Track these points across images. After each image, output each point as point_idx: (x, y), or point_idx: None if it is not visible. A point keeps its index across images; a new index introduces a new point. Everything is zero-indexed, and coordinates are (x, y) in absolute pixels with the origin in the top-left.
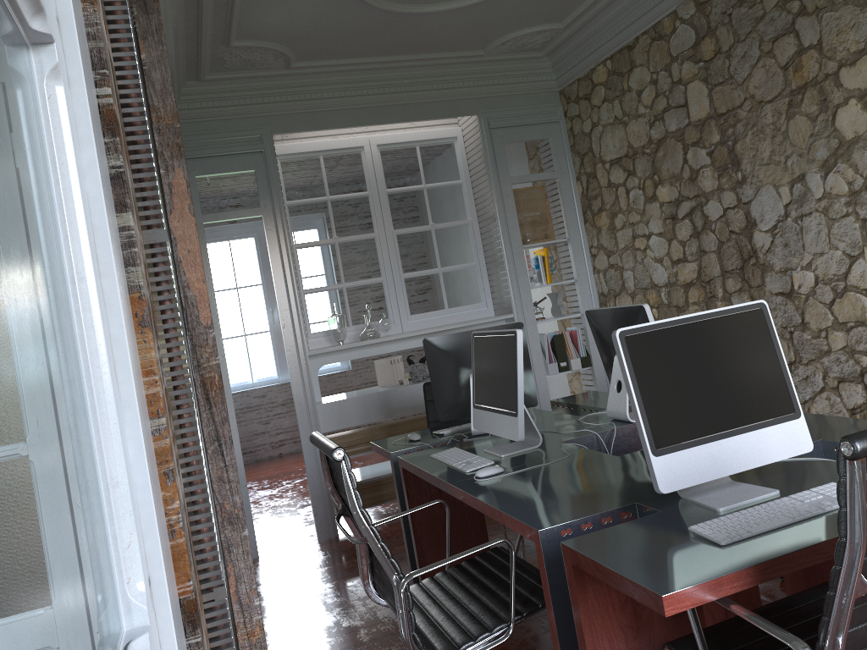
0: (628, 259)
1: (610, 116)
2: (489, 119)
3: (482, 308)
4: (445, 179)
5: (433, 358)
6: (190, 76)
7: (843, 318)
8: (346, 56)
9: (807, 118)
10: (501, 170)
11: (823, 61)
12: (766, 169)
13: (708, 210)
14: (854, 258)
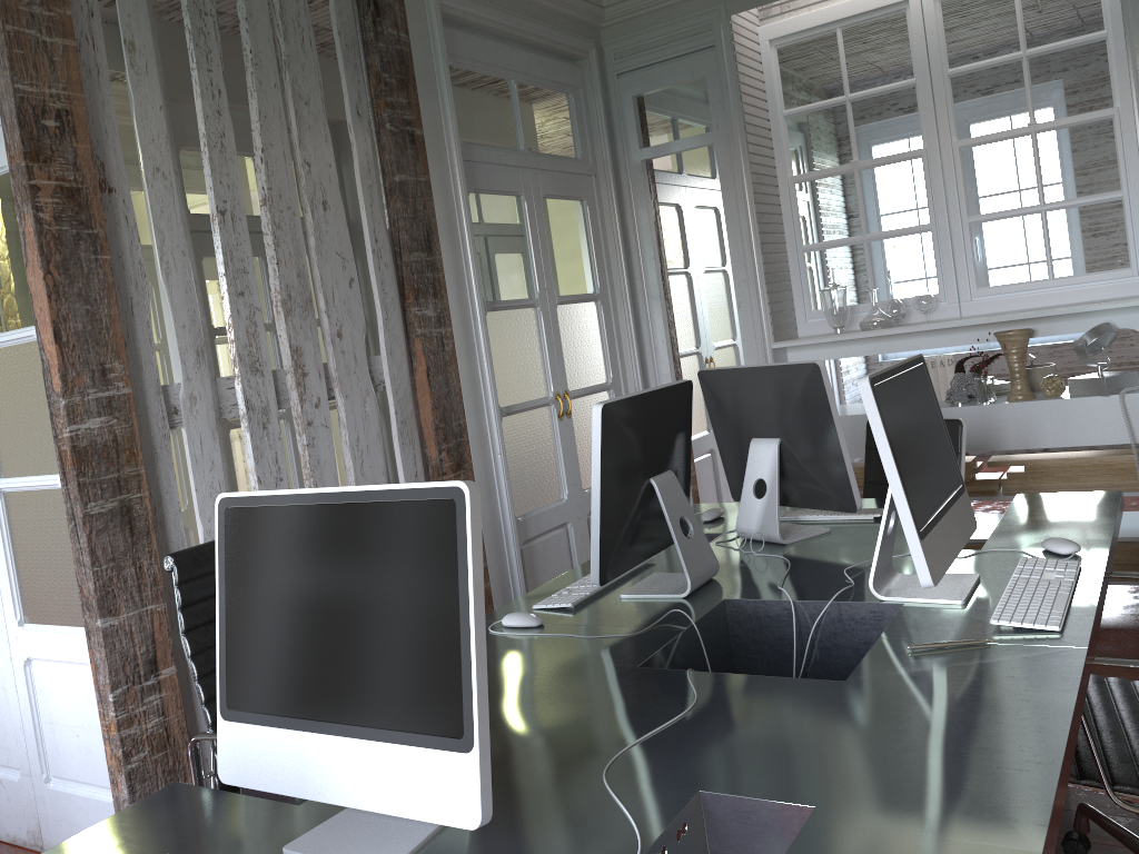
0: None
1: None
2: None
3: (1129, 278)
4: (1070, 34)
5: (711, 403)
6: None
7: None
8: None
9: None
10: None
11: None
12: None
13: None
14: None
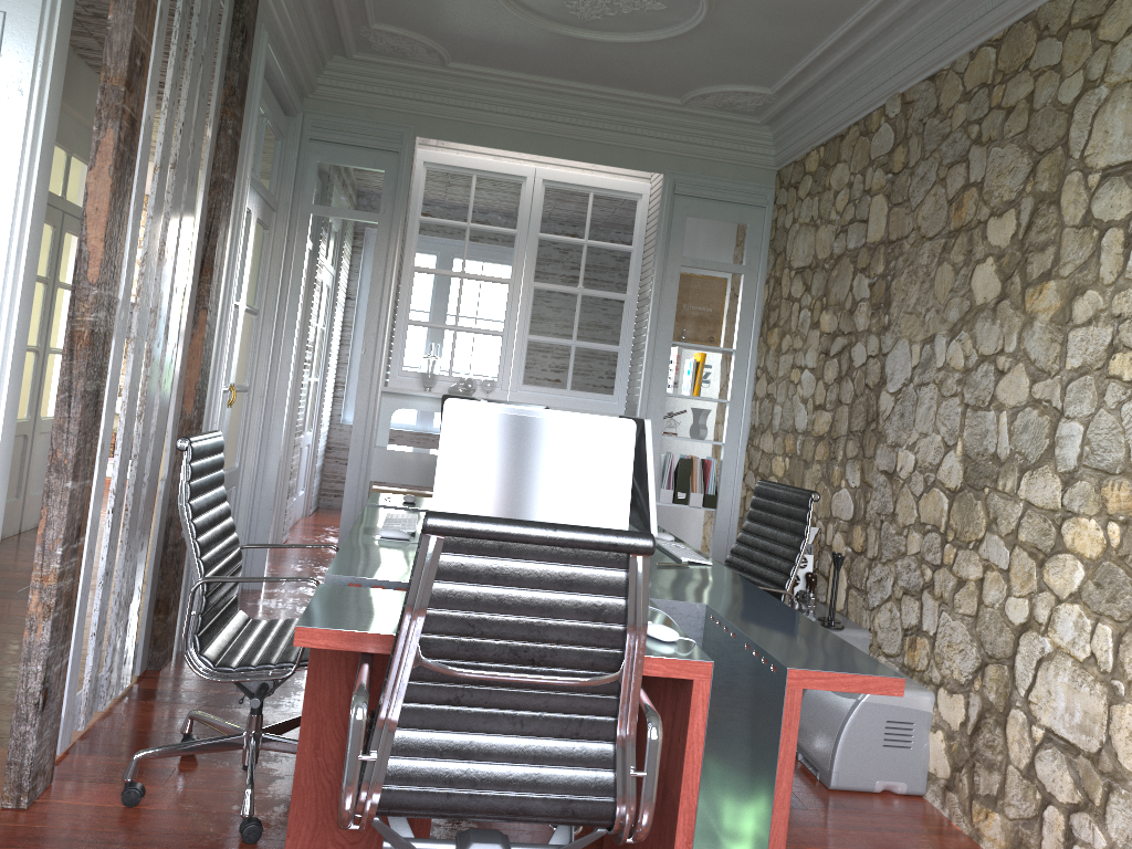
0: (782, 391)
1: (808, 214)
2: (677, 183)
3: (611, 402)
4: (614, 240)
5: None
6: (338, 51)
7: (924, 518)
8: (511, 68)
9: (952, 268)
10: (673, 246)
11: (979, 204)
12: (908, 319)
13: (854, 353)
14: (948, 449)
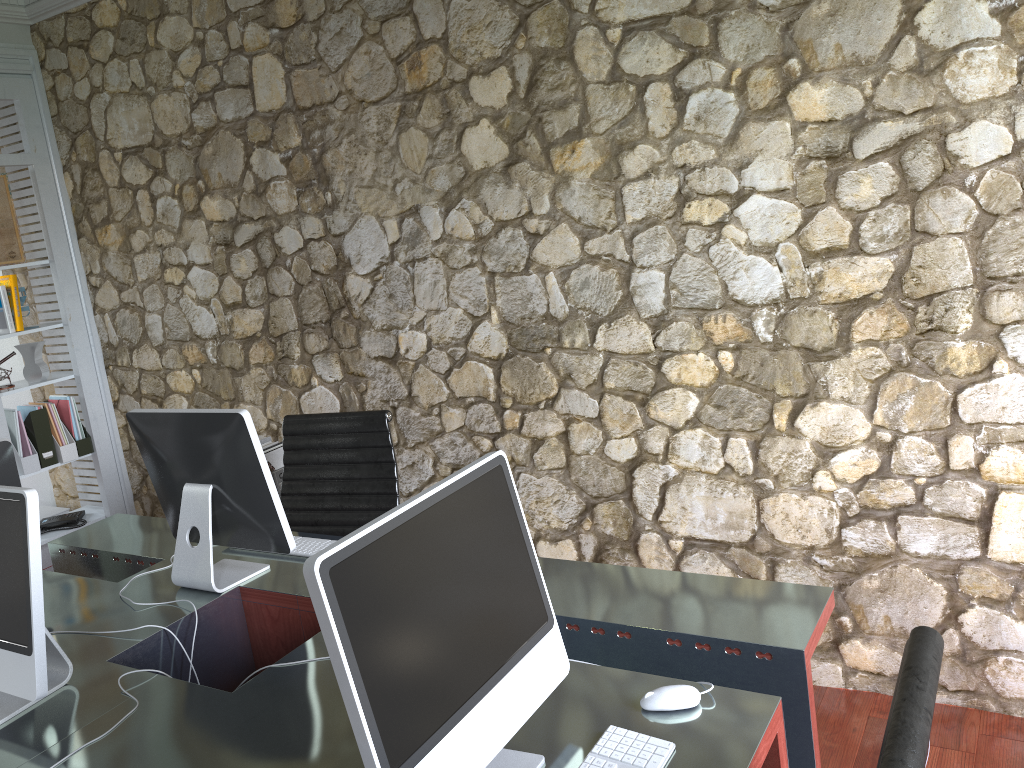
0: (154, 297)
1: (125, 81)
2: None
3: None
4: None
5: None
6: None
7: (462, 392)
8: None
9: (425, 133)
10: None
11: (449, 62)
12: (368, 194)
13: (282, 239)
14: (479, 319)
